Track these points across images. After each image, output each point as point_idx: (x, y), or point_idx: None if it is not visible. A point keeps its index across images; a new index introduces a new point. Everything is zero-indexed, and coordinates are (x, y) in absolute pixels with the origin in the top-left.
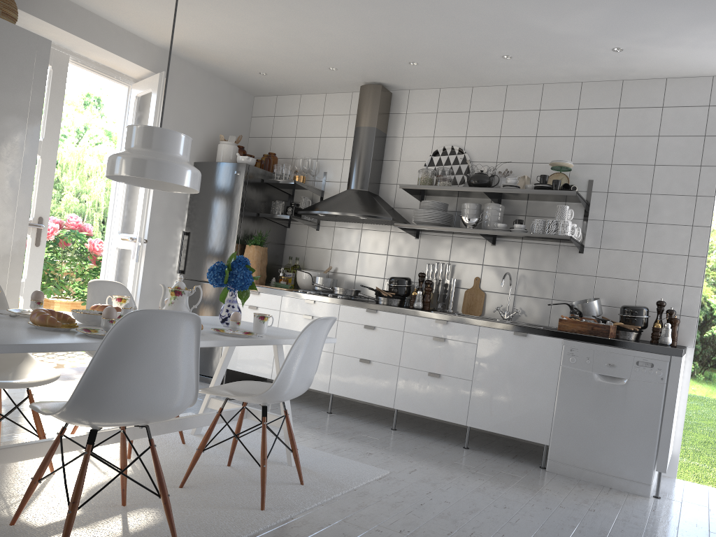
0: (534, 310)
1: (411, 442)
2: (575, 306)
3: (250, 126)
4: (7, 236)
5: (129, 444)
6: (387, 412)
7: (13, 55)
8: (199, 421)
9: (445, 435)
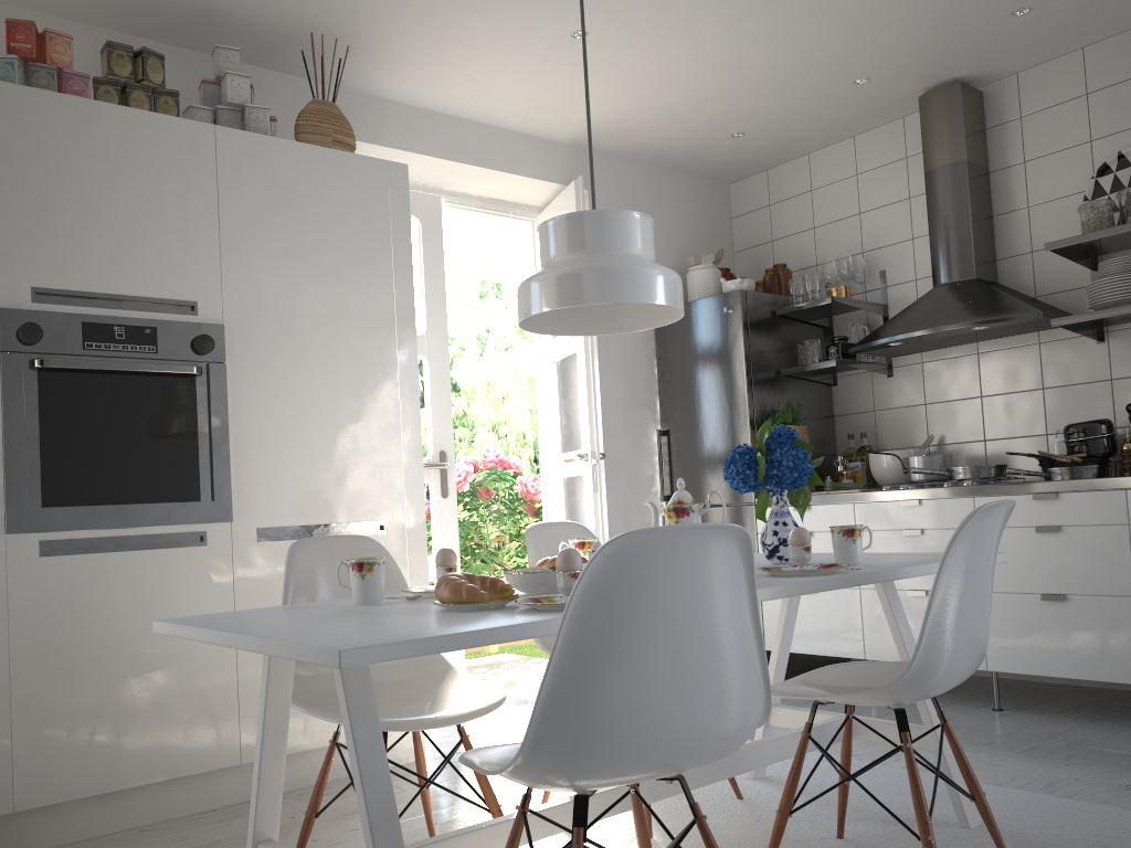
0: None
1: None
2: None
3: (732, 235)
4: (395, 482)
5: (645, 810)
6: (1119, 696)
7: (358, 200)
8: (765, 754)
9: None
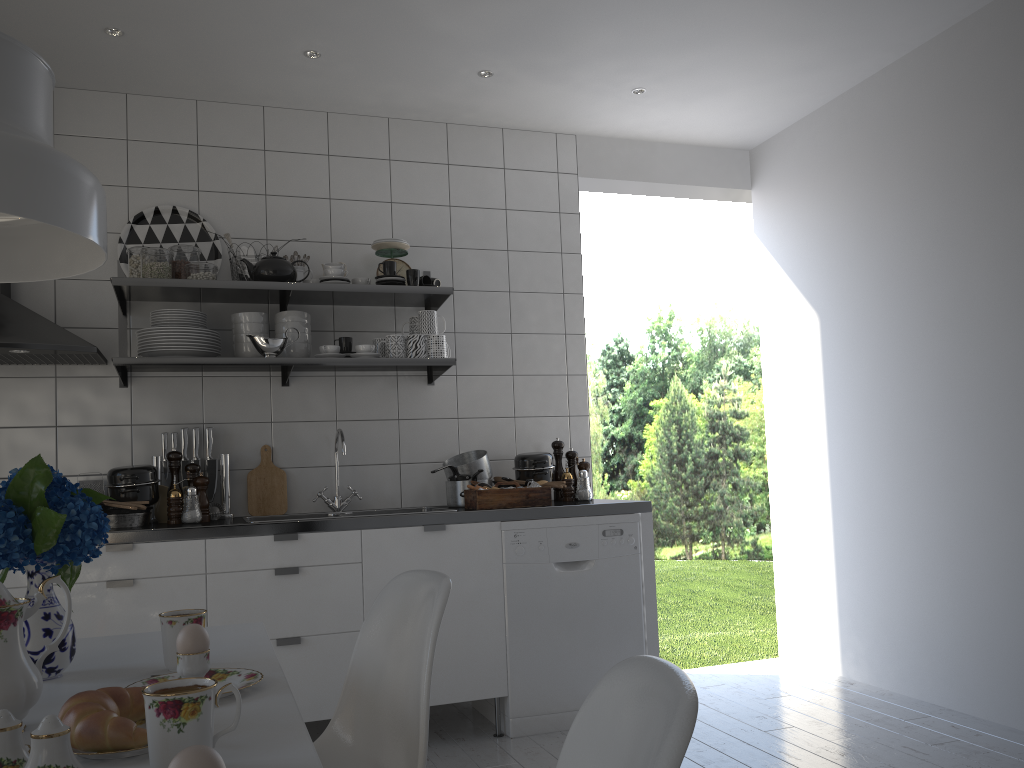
0: (375, 485)
1: None
2: (462, 468)
3: None
4: None
5: None
6: None
7: None
8: None
9: None
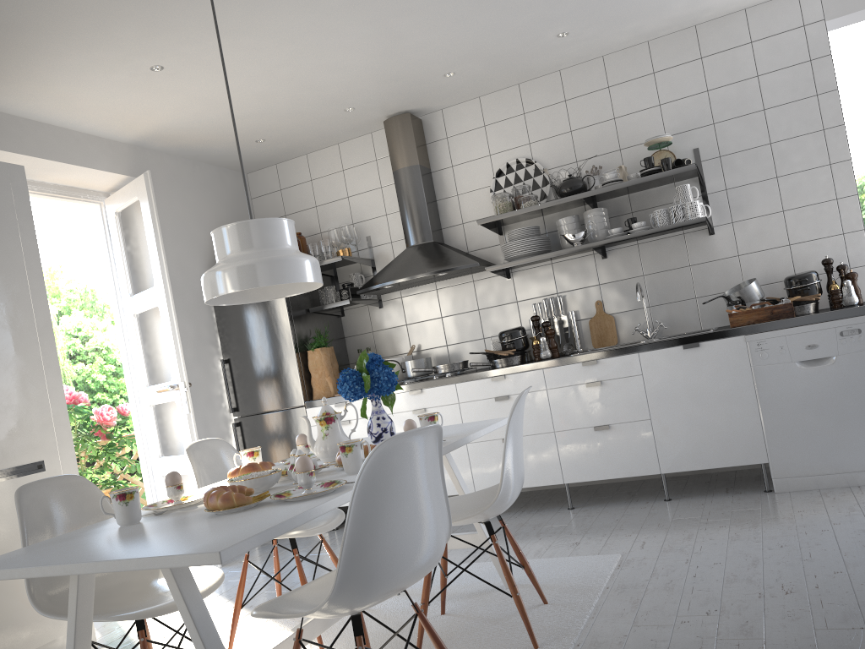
0: (678, 316)
1: (604, 515)
2: (732, 296)
3: (254, 211)
4: (47, 428)
5: None
6: (543, 493)
7: None
8: None
9: (632, 495)
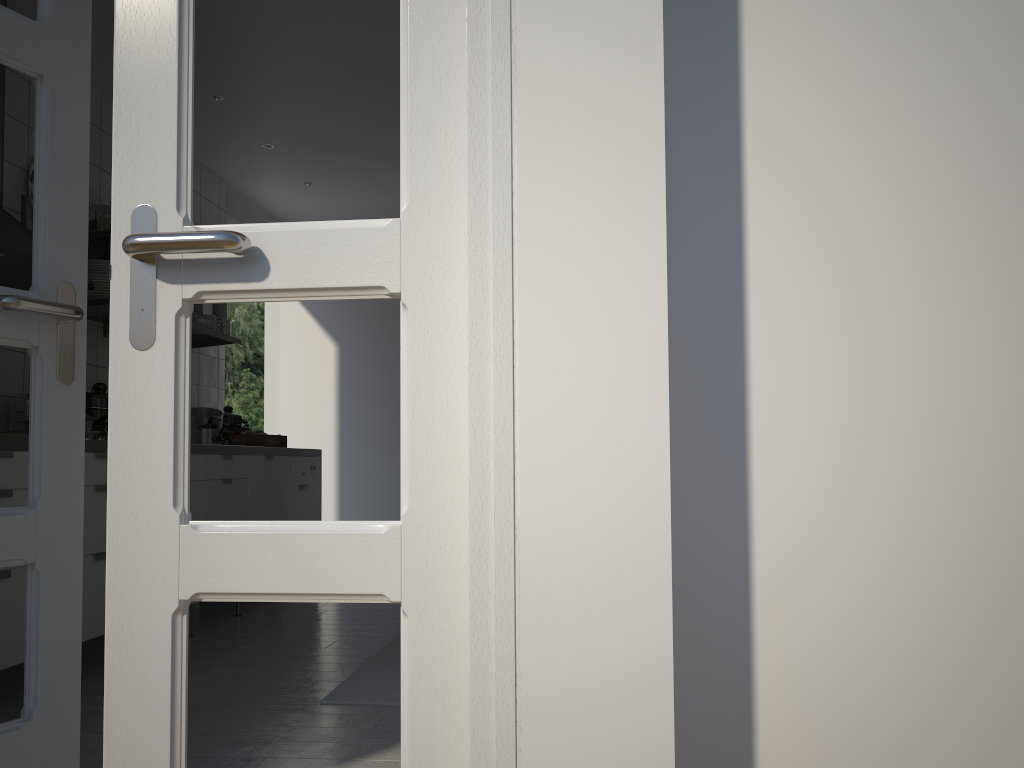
0: None
1: (253, 627)
2: (216, 419)
3: None
4: None
5: None
6: None
7: None
8: None
9: None
